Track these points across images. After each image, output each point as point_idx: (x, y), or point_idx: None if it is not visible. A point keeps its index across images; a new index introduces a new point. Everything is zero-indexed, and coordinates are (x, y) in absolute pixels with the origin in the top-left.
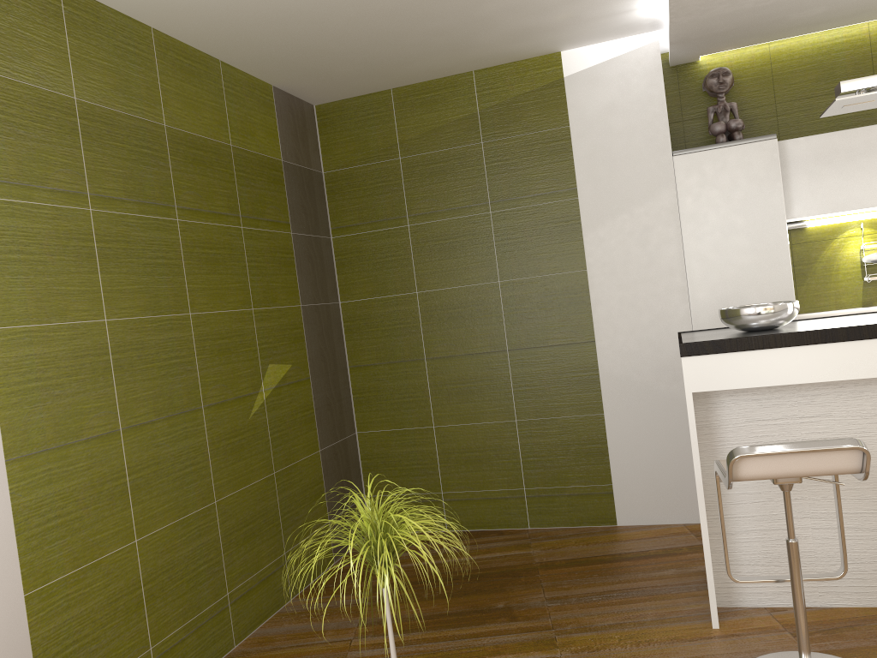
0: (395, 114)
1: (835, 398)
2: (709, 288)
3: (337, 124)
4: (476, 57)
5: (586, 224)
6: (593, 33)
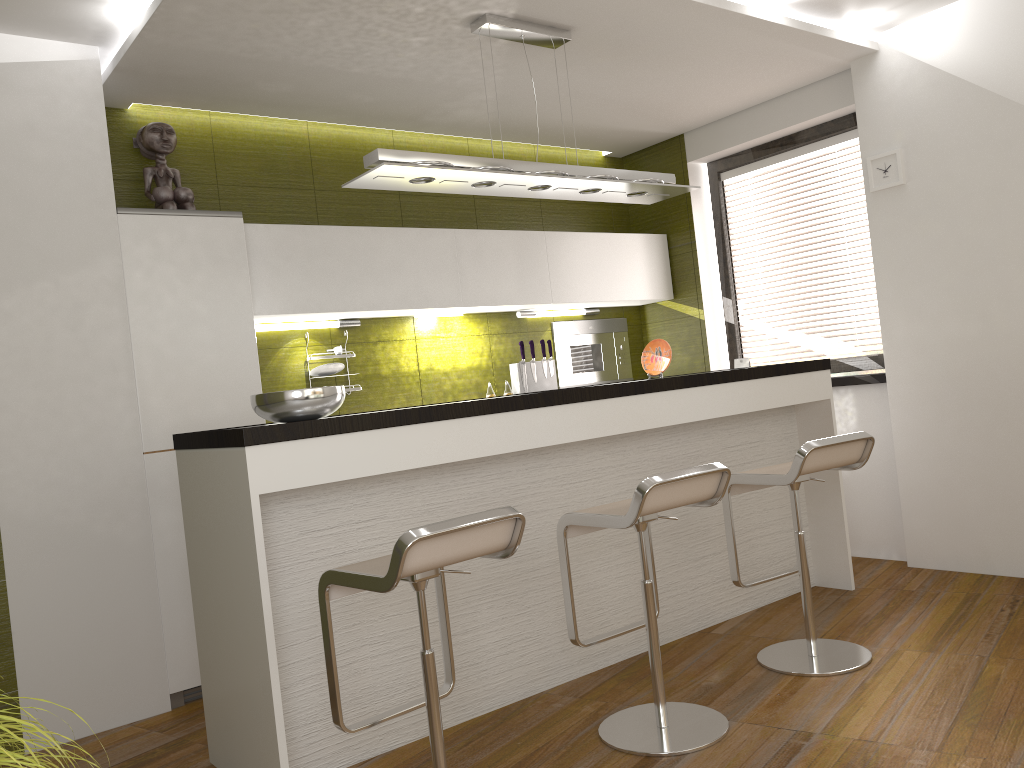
0: None
1: (389, 496)
2: (165, 391)
3: None
4: None
5: None
6: (14, 15)
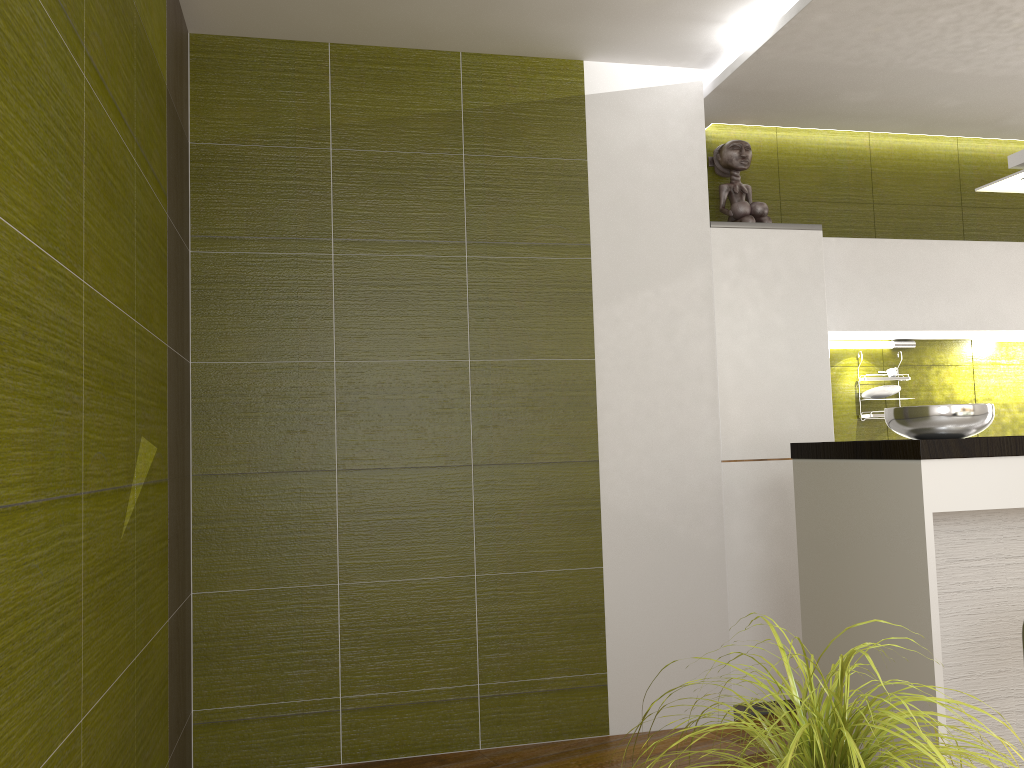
0: (331, 81)
1: None
2: (743, 402)
3: (226, 72)
4: (489, 28)
5: (598, 295)
6: (644, 44)
